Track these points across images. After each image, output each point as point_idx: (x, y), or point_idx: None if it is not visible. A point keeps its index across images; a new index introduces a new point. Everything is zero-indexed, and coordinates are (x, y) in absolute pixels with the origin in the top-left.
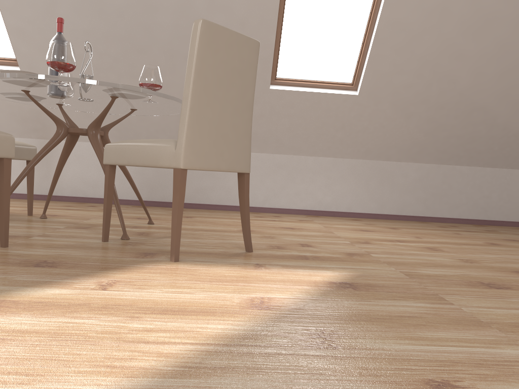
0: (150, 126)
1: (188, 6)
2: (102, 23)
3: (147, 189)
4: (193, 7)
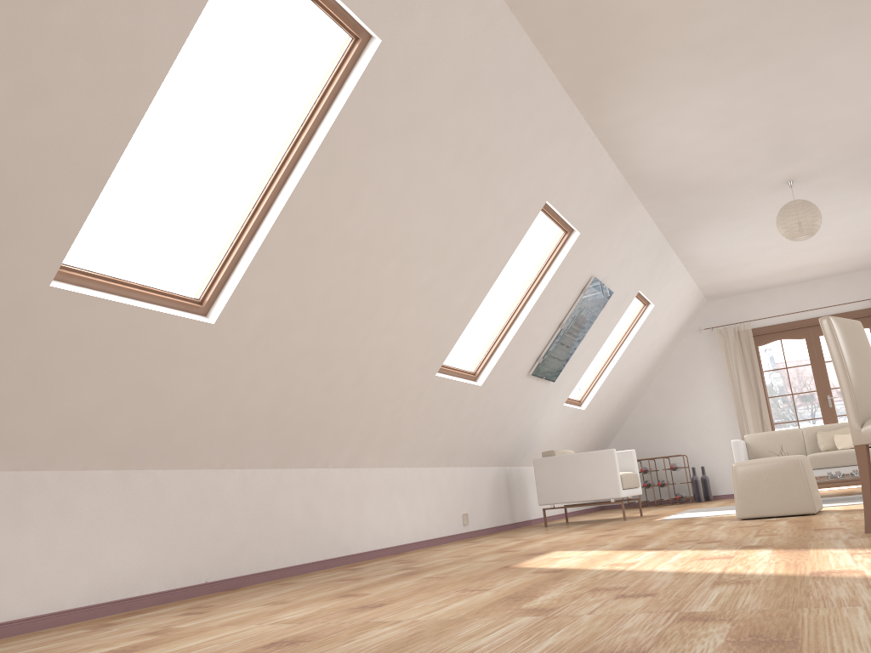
0: None
1: None
2: None
3: None
4: None
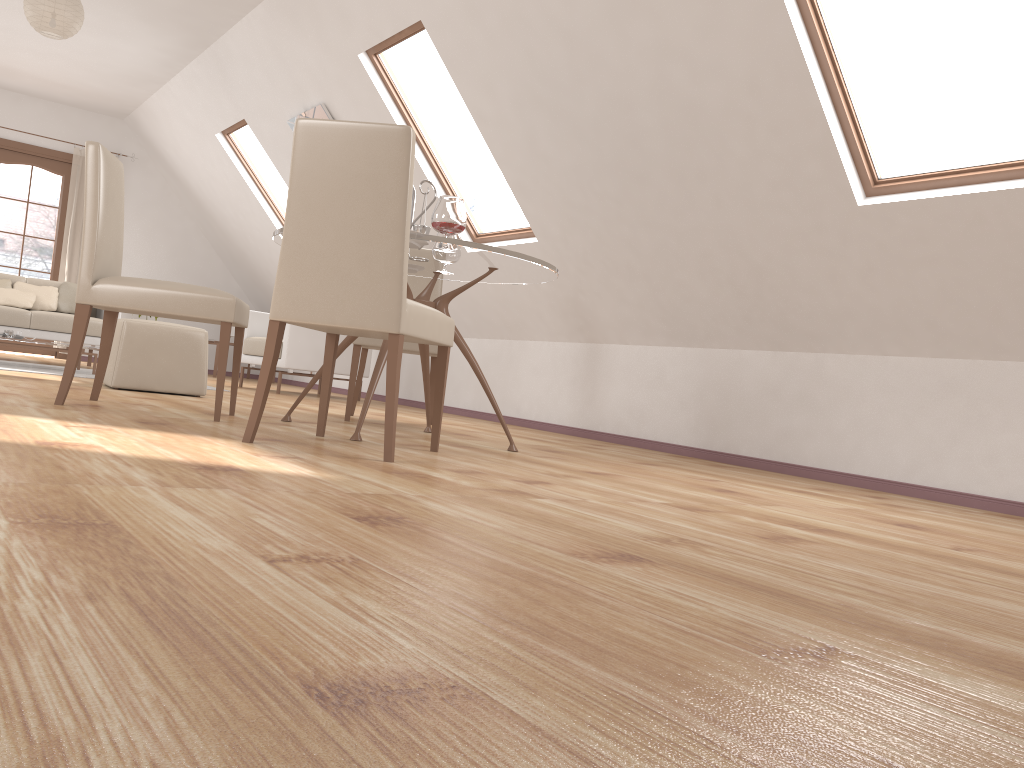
0: (702, 310)
1: (667, 86)
2: (585, 149)
3: (706, 427)
4: (673, 85)
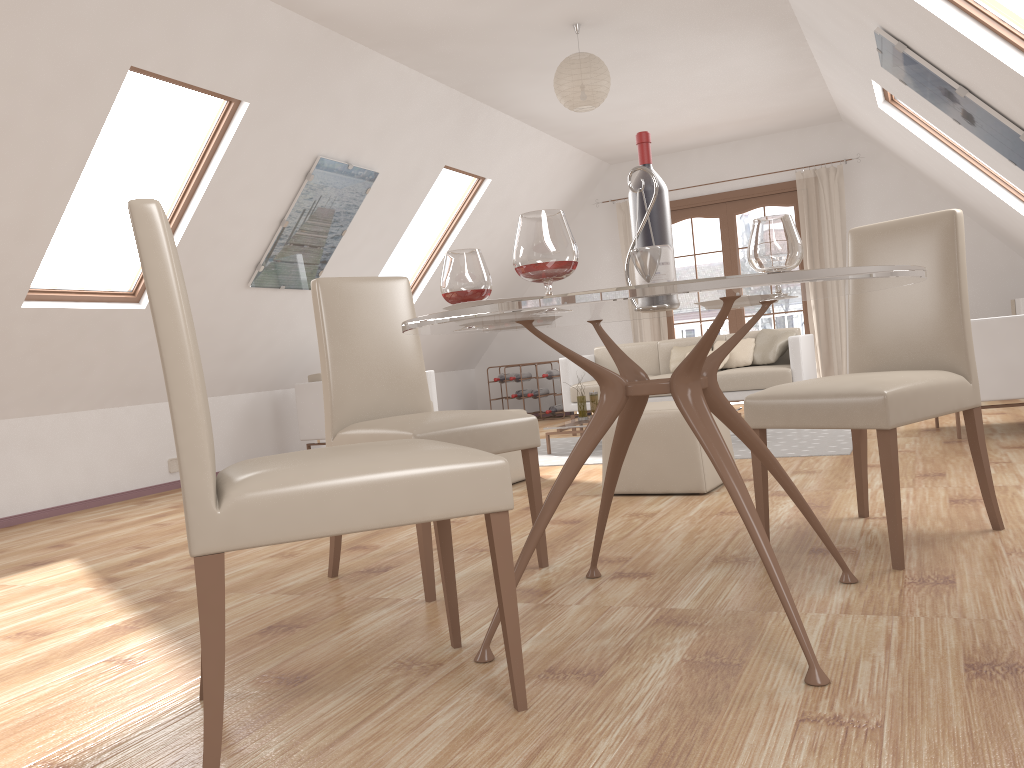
0: None
1: None
2: None
3: None
4: None
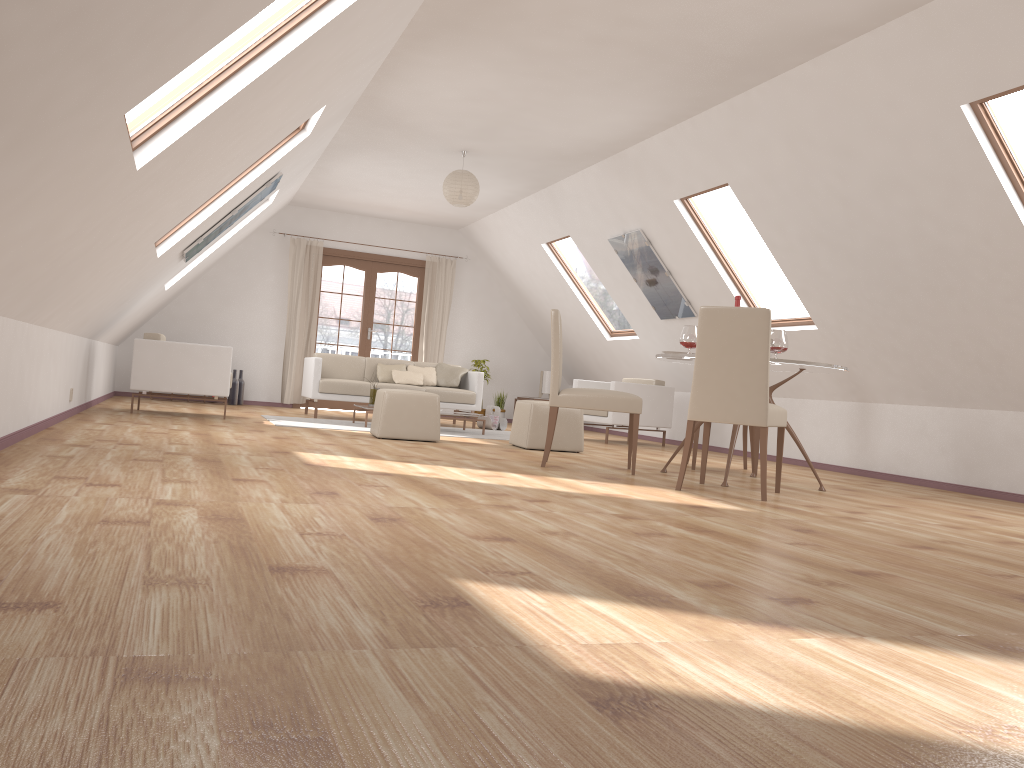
0: (955, 381)
1: (921, 234)
2: (857, 269)
3: (962, 468)
4: (926, 234)
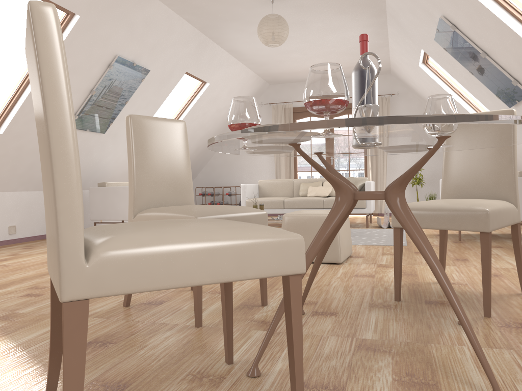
0: None
1: None
2: None
3: None
4: None
